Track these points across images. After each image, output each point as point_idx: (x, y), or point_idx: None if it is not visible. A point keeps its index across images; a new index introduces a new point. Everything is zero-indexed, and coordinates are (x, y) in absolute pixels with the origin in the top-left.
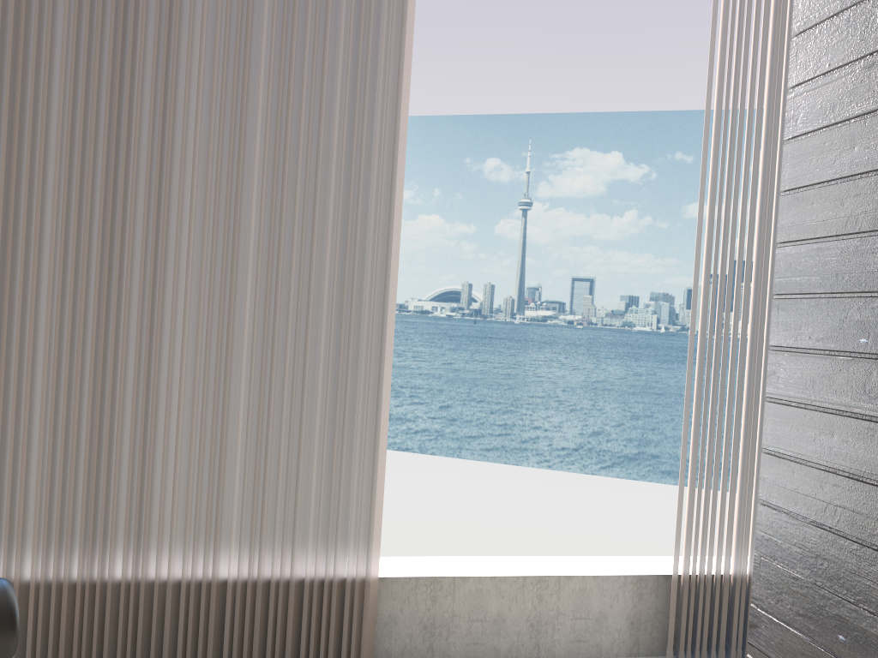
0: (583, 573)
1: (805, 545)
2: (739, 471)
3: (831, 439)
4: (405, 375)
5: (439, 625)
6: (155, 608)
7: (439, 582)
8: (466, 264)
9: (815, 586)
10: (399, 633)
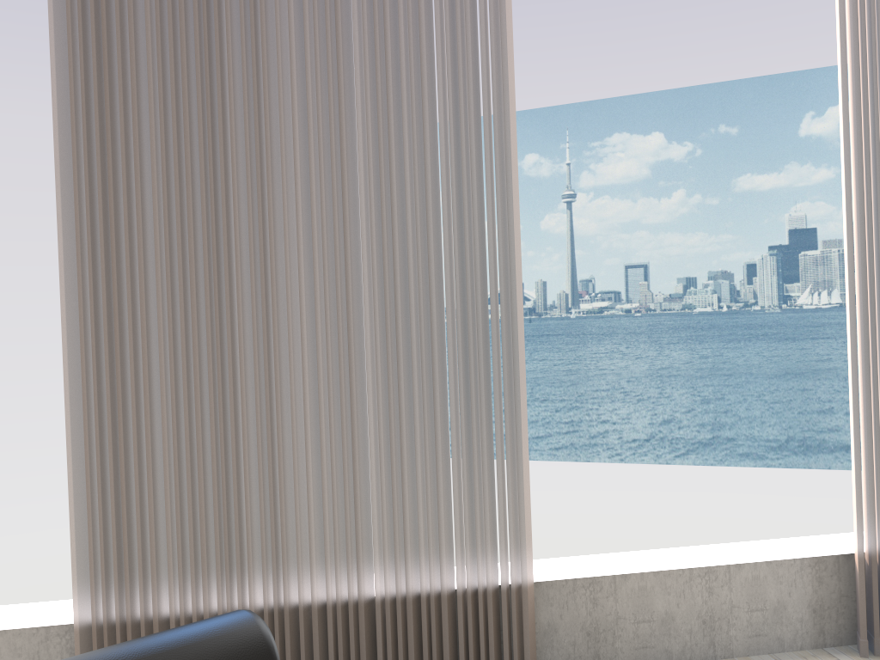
0: (754, 560)
1: None
2: None
3: None
4: None
5: (603, 629)
6: (302, 635)
7: (598, 582)
8: None
9: None
10: (561, 642)
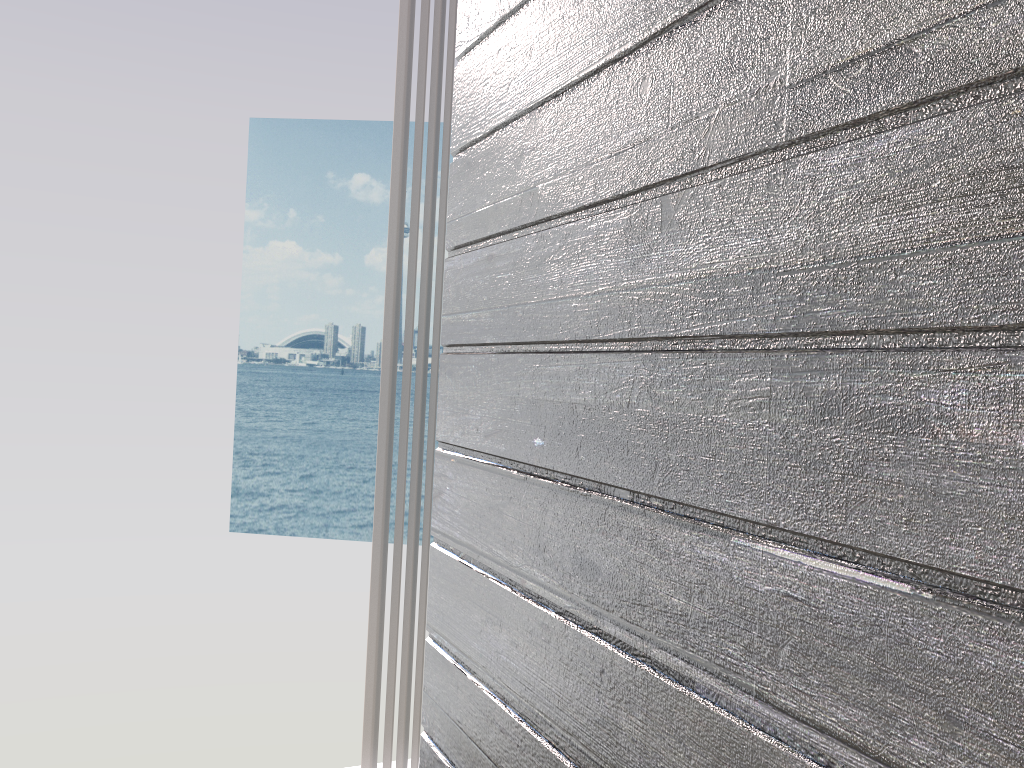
0: None
1: None
2: None
3: (499, 636)
4: (256, 439)
5: None
6: None
7: None
8: (330, 302)
9: None
10: None
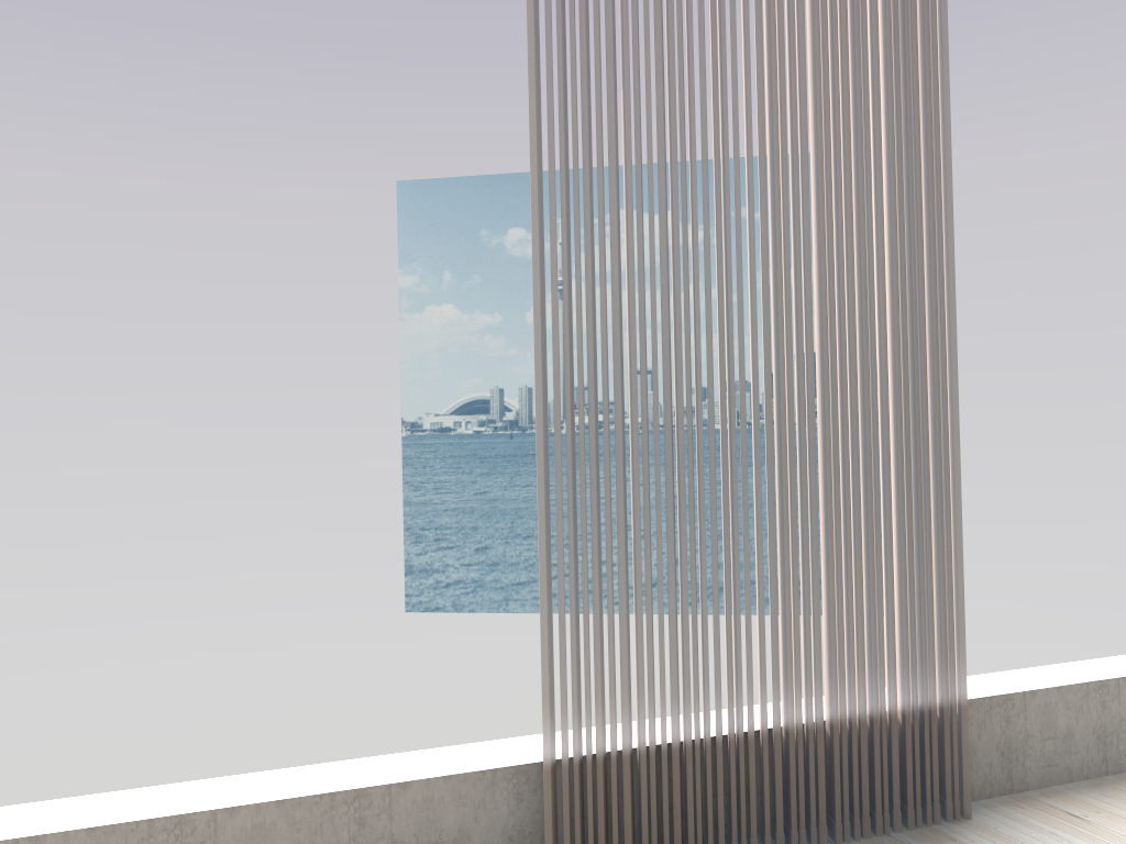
0: None
1: None
2: None
3: None
4: (426, 513)
5: (1014, 748)
6: (766, 764)
7: (1010, 699)
8: (493, 364)
9: None
10: (979, 763)
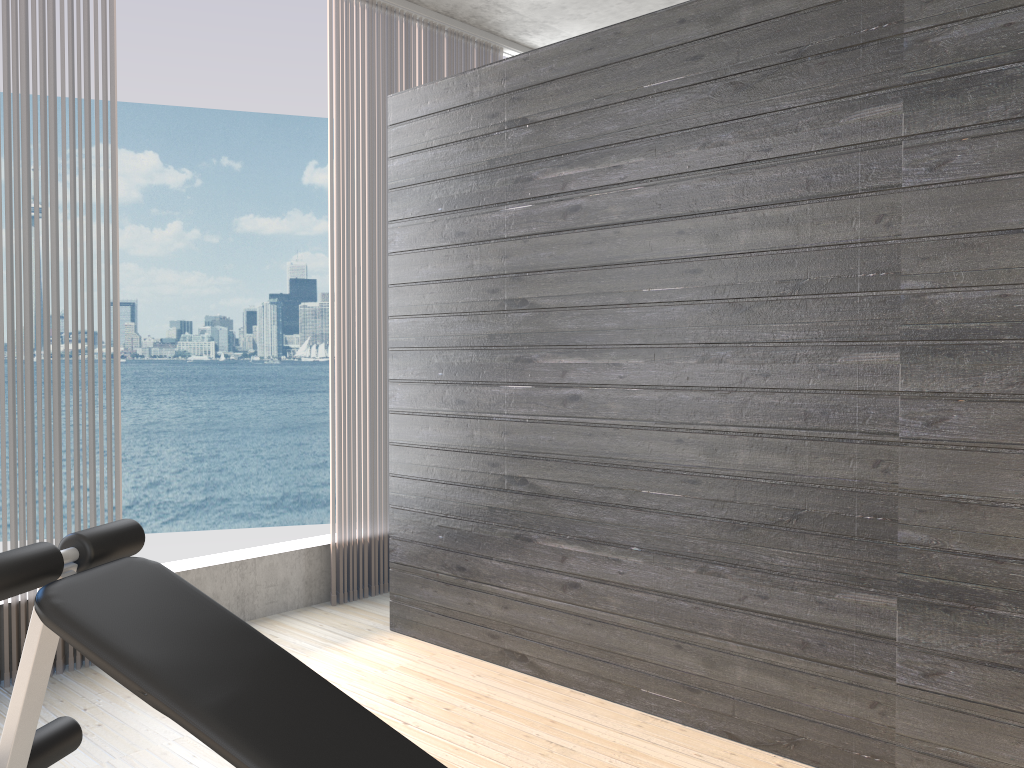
0: (270, 553)
1: (418, 492)
2: (368, 465)
3: (428, 430)
4: None
5: None
6: None
7: None
8: None
9: (425, 514)
10: None
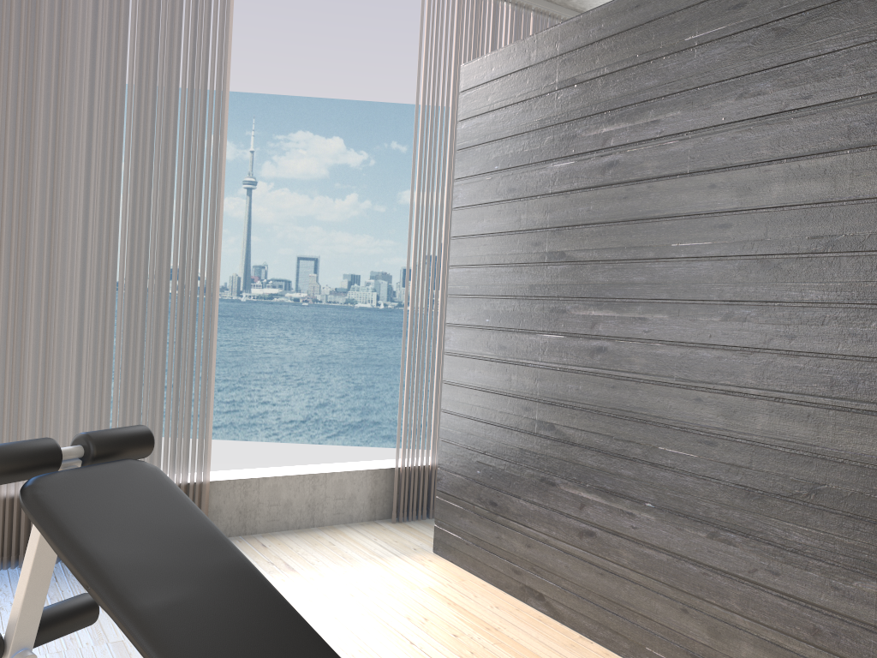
0: (341, 470)
1: (463, 429)
2: (434, 400)
3: (474, 372)
4: None
5: (249, 509)
6: None
7: (249, 481)
8: None
9: (467, 449)
10: (223, 517)
